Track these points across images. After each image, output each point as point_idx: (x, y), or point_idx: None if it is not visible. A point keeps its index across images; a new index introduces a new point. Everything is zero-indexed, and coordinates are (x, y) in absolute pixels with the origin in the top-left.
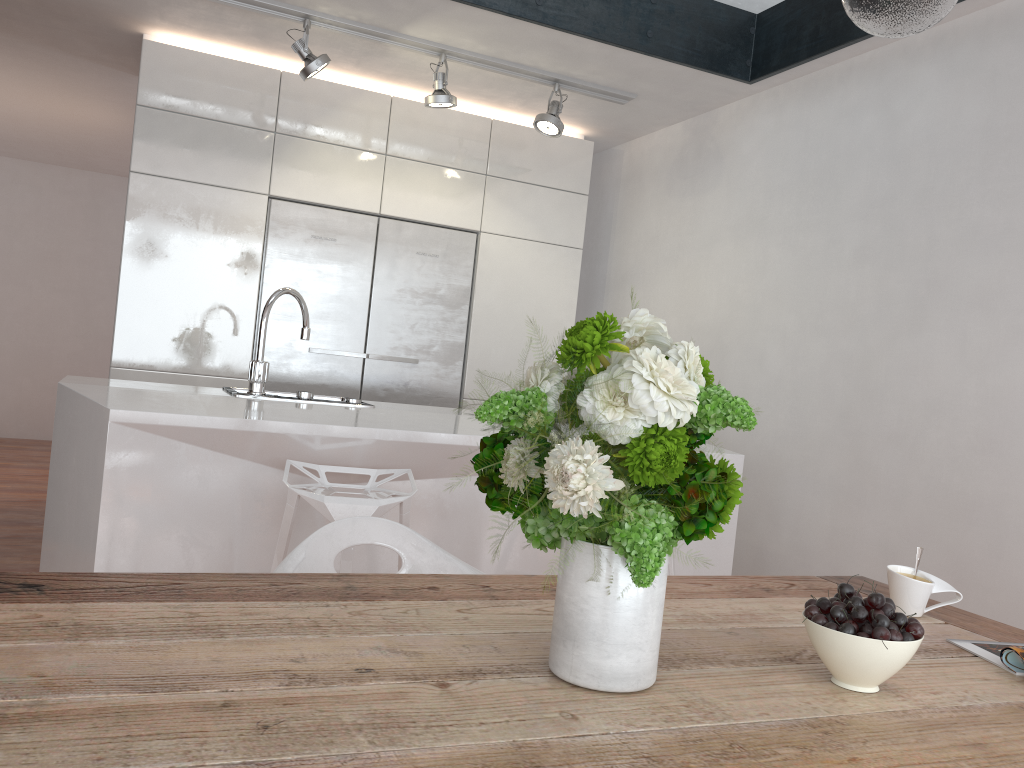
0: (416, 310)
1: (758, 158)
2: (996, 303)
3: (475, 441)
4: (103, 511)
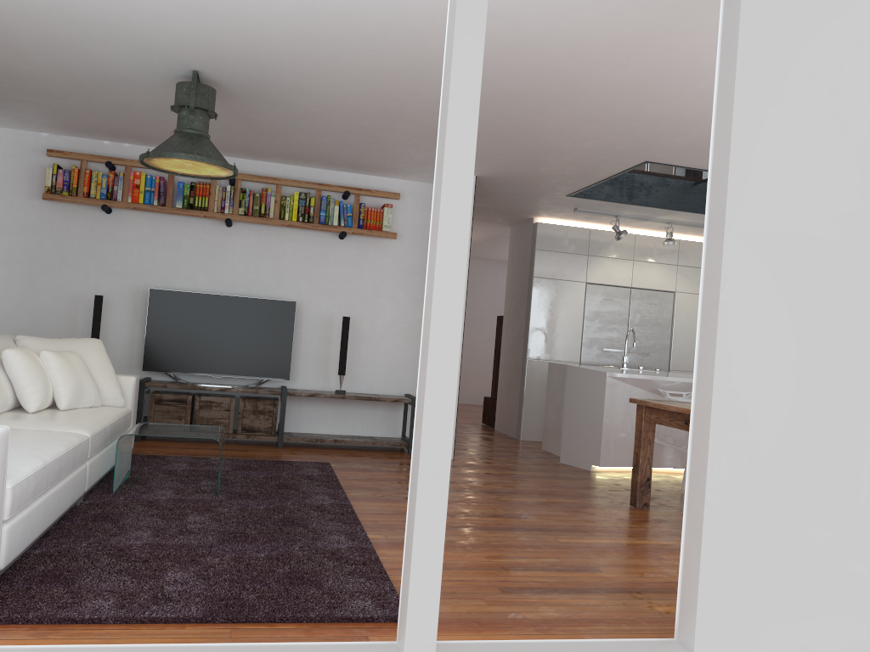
0: (647, 329)
1: None
2: None
3: None
4: (605, 404)
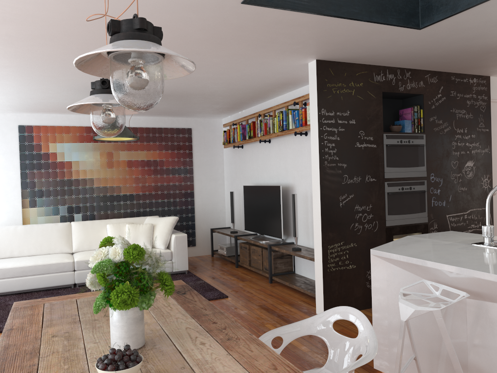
0: None
1: None
2: None
3: None
4: (372, 290)
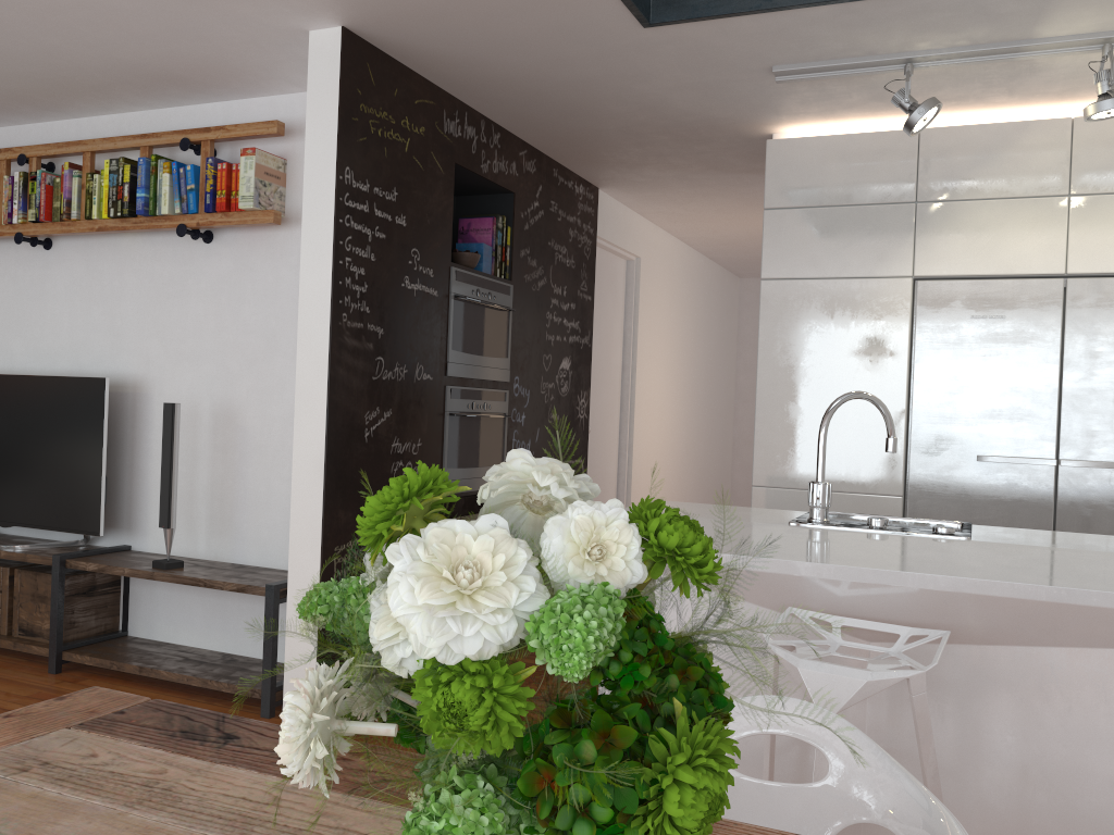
0: None
1: None
2: None
3: (1068, 596)
4: None
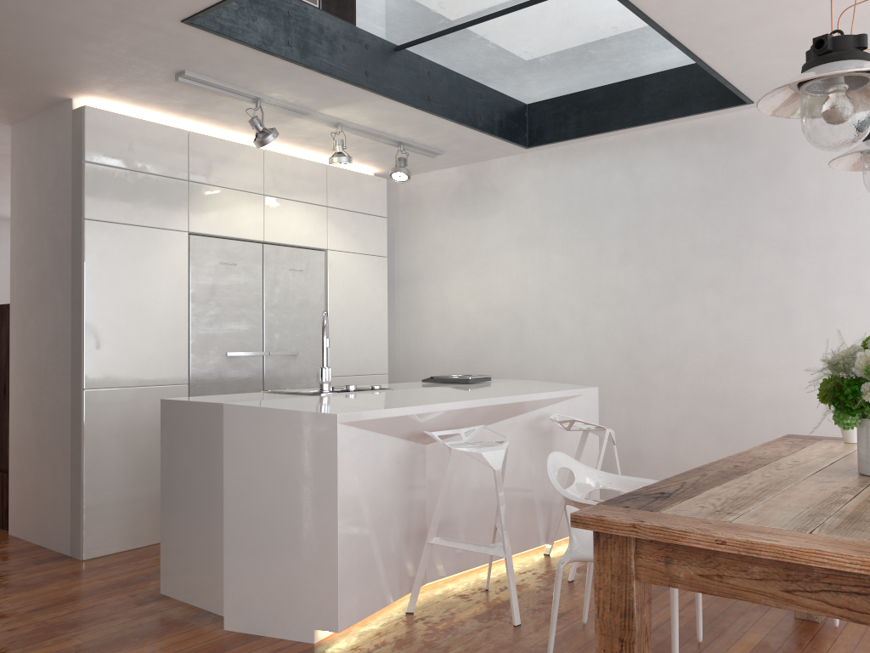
0: (293, 313)
1: (532, 196)
2: (721, 284)
3: (497, 401)
4: (339, 488)
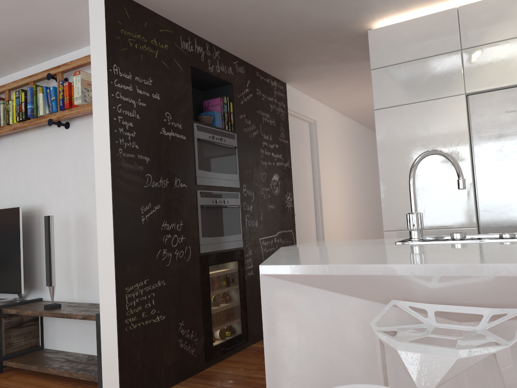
0: None
1: None
2: None
3: None
4: (265, 342)
